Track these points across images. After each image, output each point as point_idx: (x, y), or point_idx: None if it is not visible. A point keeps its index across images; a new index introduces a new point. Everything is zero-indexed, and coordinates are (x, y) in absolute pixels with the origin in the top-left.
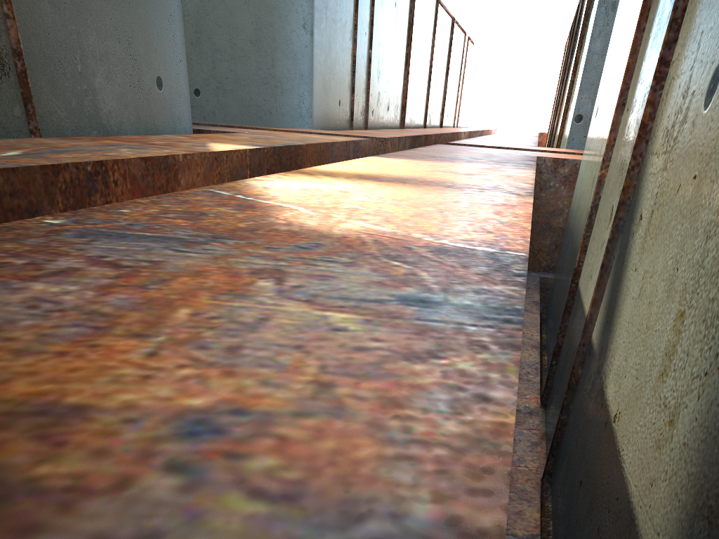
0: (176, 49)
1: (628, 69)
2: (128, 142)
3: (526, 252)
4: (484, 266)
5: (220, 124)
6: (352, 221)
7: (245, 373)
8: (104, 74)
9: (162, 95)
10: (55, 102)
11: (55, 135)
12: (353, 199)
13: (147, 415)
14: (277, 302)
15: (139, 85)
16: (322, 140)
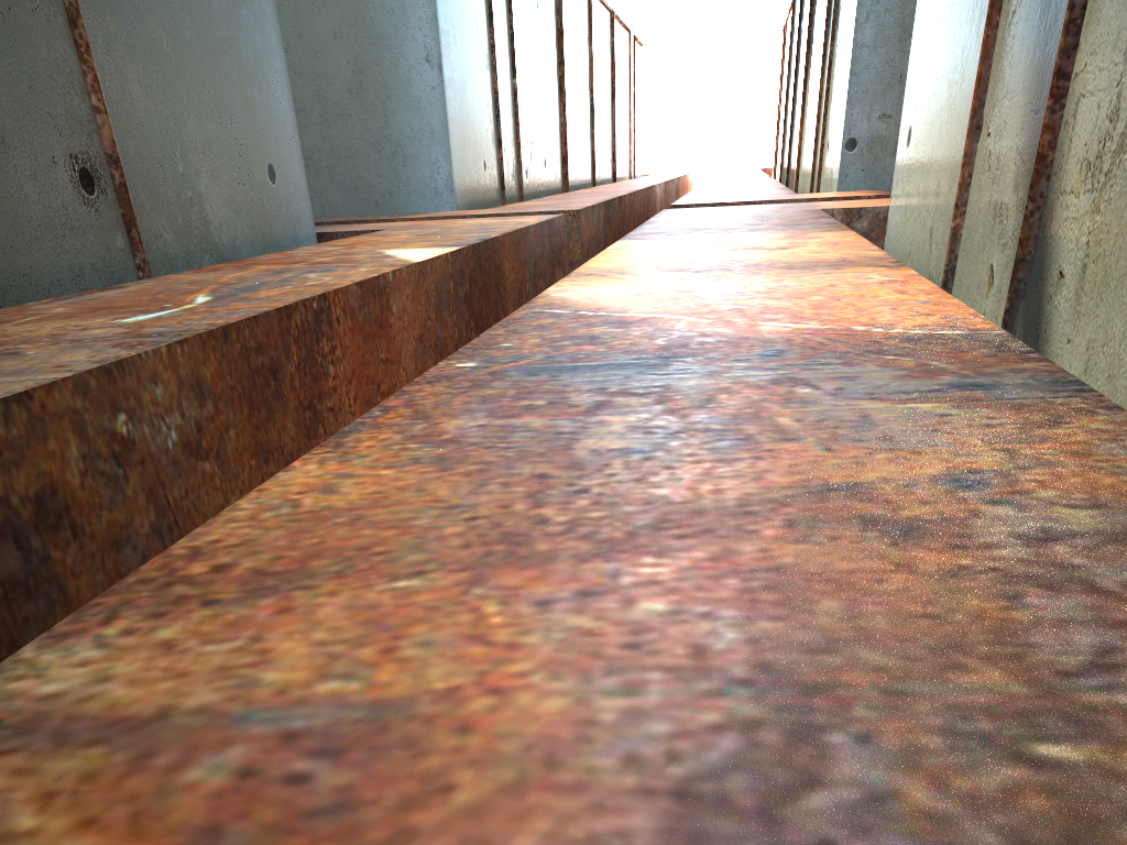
0: (286, 121)
1: (980, 80)
2: (289, 265)
3: (1000, 329)
4: (980, 348)
5: (326, 221)
6: (764, 323)
7: (929, 451)
8: (209, 172)
9: (277, 191)
10: (159, 222)
11: (164, 267)
12: (714, 299)
13: (910, 481)
14: (847, 402)
15: (249, 181)
16: (508, 225)
